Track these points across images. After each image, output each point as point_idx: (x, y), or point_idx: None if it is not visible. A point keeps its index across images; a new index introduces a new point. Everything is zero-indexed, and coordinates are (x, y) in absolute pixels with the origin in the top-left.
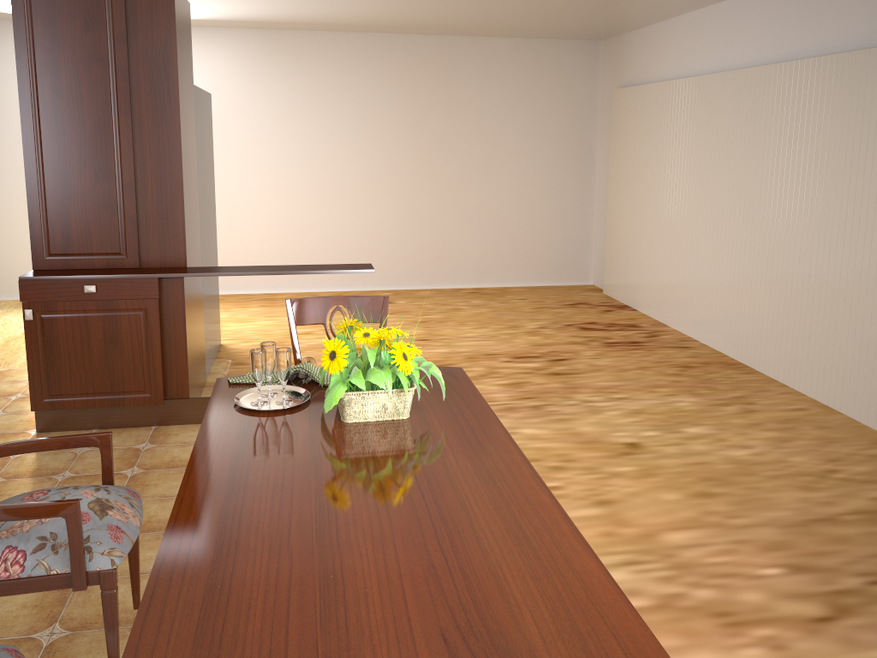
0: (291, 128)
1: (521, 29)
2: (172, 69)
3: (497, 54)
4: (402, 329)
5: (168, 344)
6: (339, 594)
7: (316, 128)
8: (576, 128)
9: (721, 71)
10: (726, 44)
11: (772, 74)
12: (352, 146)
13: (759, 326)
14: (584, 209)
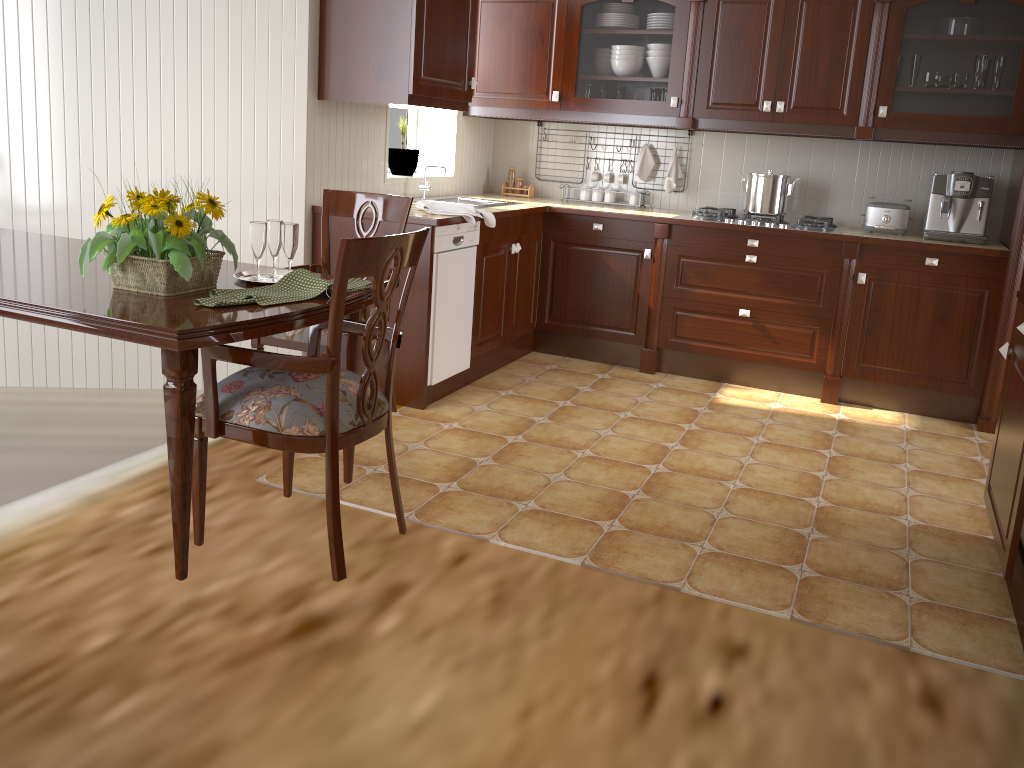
0: None
1: None
2: None
3: None
4: None
5: None
6: None
7: None
8: None
9: None
10: None
11: None
12: None
13: None
14: None
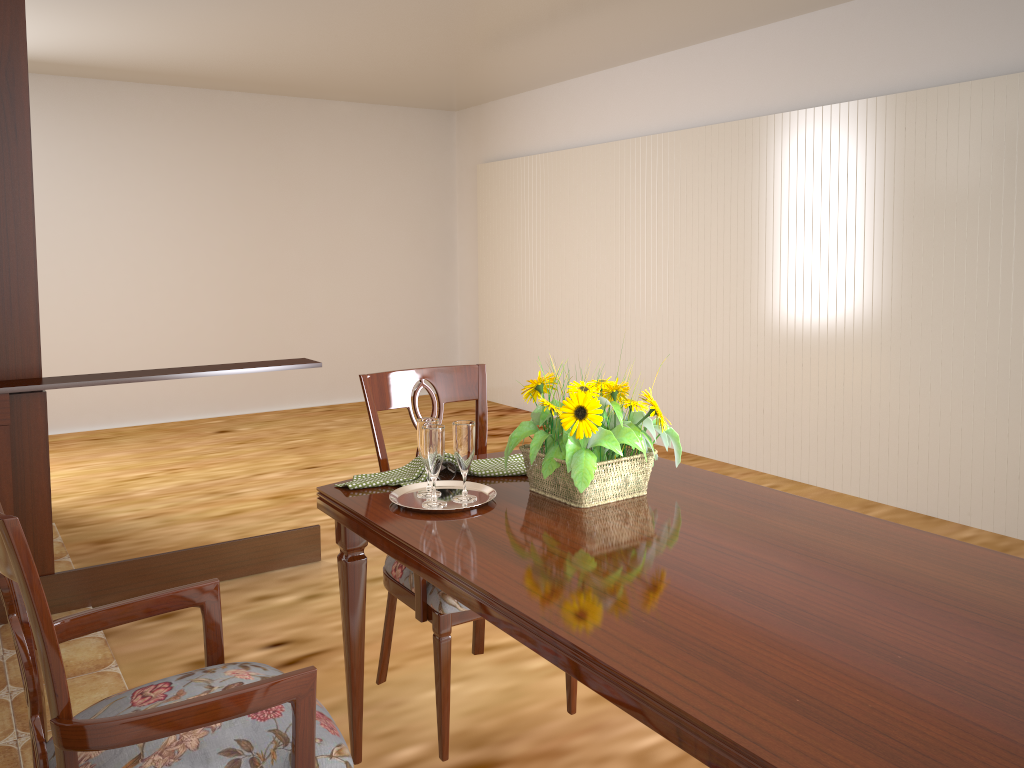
0: (73, 206)
1: (376, 91)
2: (20, 90)
3: (340, 121)
4: (272, 459)
5: (20, 495)
6: (946, 672)
7: (109, 208)
8: (433, 209)
9: (622, 139)
10: (627, 111)
11: (691, 139)
12: (160, 230)
13: (699, 407)
14: (446, 303)
